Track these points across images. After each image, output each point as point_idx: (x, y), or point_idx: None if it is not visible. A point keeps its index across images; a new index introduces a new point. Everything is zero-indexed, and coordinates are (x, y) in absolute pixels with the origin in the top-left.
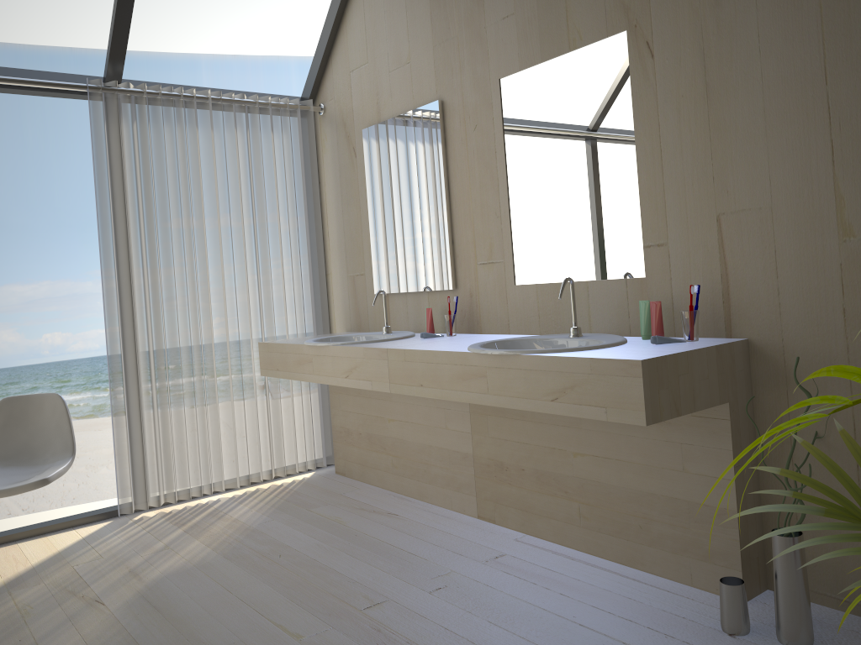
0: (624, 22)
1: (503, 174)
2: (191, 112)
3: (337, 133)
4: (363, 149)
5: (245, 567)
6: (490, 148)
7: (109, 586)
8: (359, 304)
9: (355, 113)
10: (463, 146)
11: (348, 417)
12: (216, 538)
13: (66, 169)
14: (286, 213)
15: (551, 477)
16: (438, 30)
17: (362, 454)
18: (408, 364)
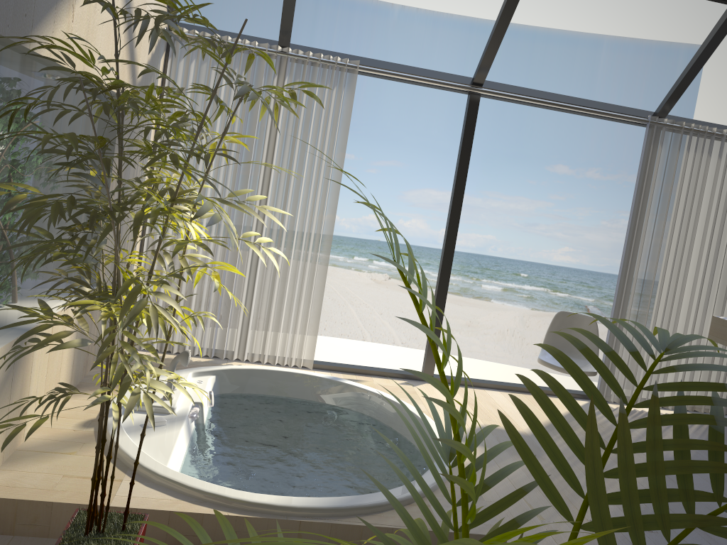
0: None
1: None
2: (708, 143)
3: None
4: None
5: None
6: None
7: None
8: None
9: None
10: None
11: None
12: None
13: (483, 113)
14: None
15: None
16: None
17: None
18: None
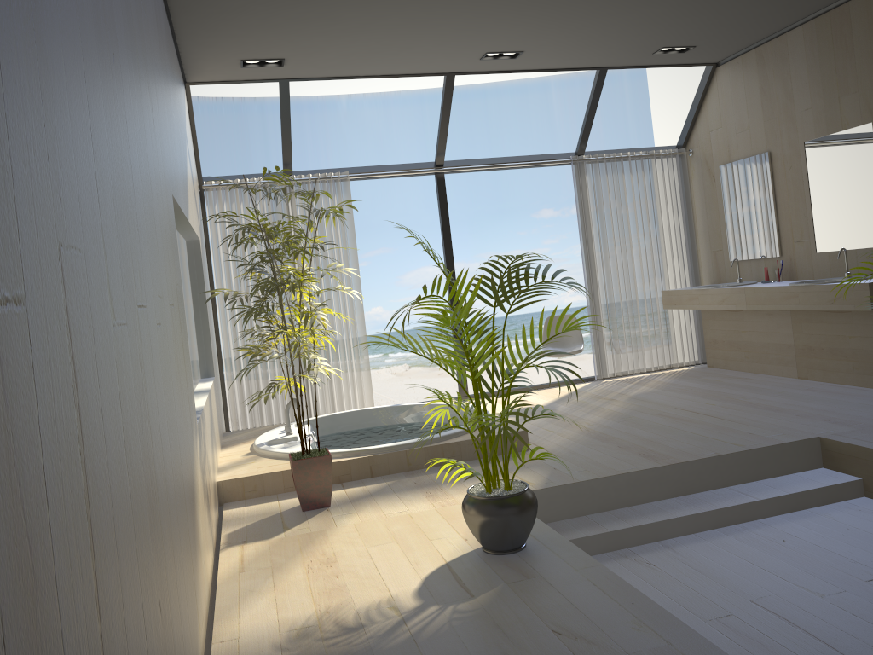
0: (870, 118)
1: (807, 193)
2: (619, 165)
3: (701, 167)
4: (720, 177)
5: (675, 392)
6: (799, 179)
7: (613, 396)
8: (719, 267)
9: (713, 156)
10: (783, 177)
11: (715, 333)
12: (653, 386)
13: (456, 178)
14: (672, 216)
15: (838, 350)
16: (766, 113)
17: (725, 353)
18: (756, 294)
